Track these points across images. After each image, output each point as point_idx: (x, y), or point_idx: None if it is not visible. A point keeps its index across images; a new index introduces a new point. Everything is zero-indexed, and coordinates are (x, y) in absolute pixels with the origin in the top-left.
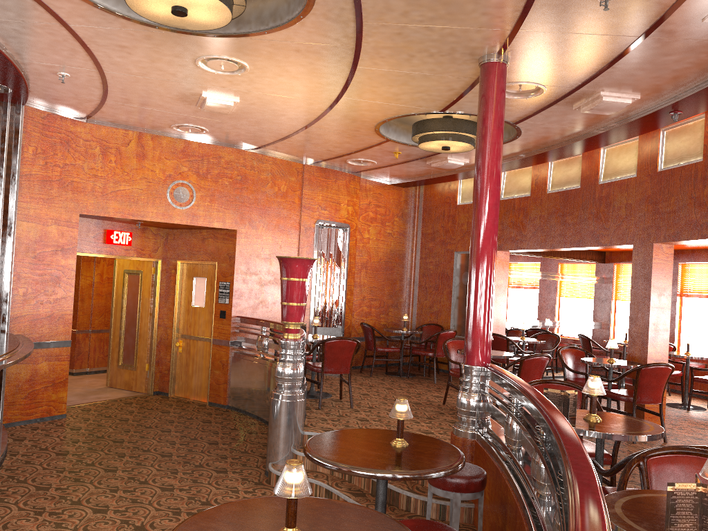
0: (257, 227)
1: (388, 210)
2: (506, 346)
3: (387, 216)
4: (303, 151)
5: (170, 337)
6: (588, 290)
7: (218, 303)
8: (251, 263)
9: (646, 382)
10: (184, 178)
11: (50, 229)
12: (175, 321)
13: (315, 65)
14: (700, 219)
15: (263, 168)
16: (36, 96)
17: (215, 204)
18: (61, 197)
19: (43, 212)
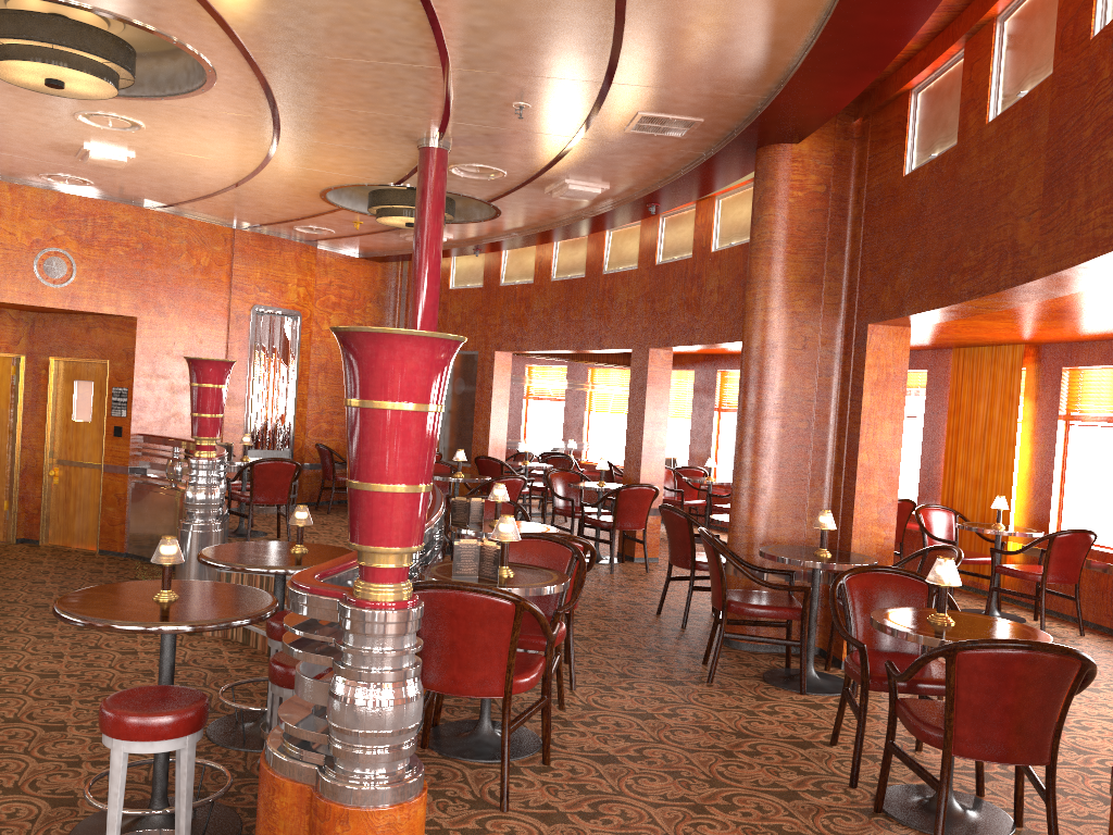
0: (167, 313)
1: (357, 293)
2: (500, 471)
3: (356, 300)
4: (232, 214)
5: (41, 464)
6: (618, 402)
7: (112, 416)
8: (158, 362)
9: (626, 505)
10: (60, 244)
11: None
12: (47, 441)
13: (229, 131)
14: (688, 323)
15: (174, 233)
16: None
17: (105, 281)
18: None
19: None
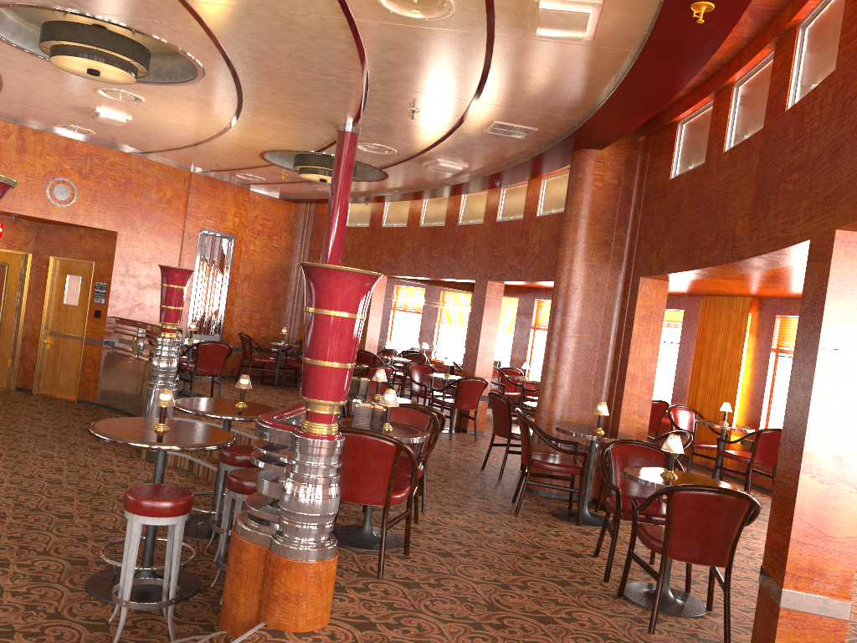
0: (139, 230)
1: (276, 224)
2: (373, 362)
3: (275, 230)
4: (192, 161)
5: (37, 334)
6: (461, 317)
7: (94, 302)
8: (130, 265)
9: (464, 392)
10: (66, 175)
11: None
12: (44, 317)
13: (204, 108)
14: (516, 265)
15: (148, 172)
16: None
17: (96, 204)
18: None
19: None
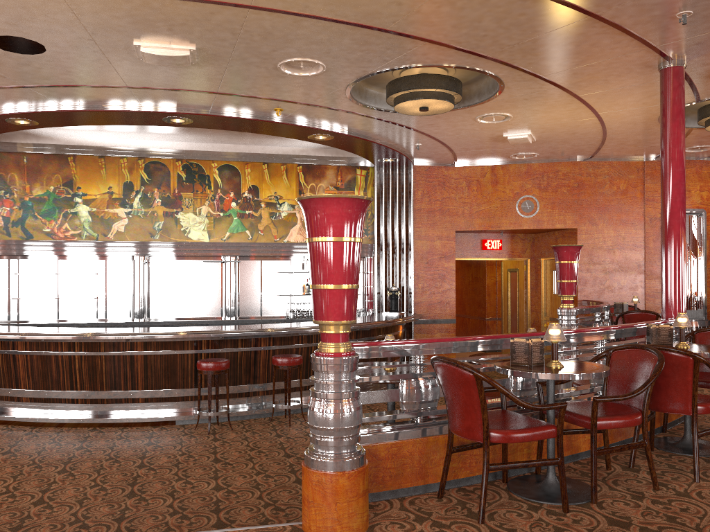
0: (597, 223)
1: None
2: None
3: None
4: (631, 152)
5: (539, 320)
6: None
7: None
8: (593, 254)
9: None
10: (529, 193)
11: (435, 243)
12: (542, 306)
13: (549, 102)
14: None
15: (599, 172)
16: (416, 158)
17: (556, 209)
18: (441, 221)
19: (430, 232)
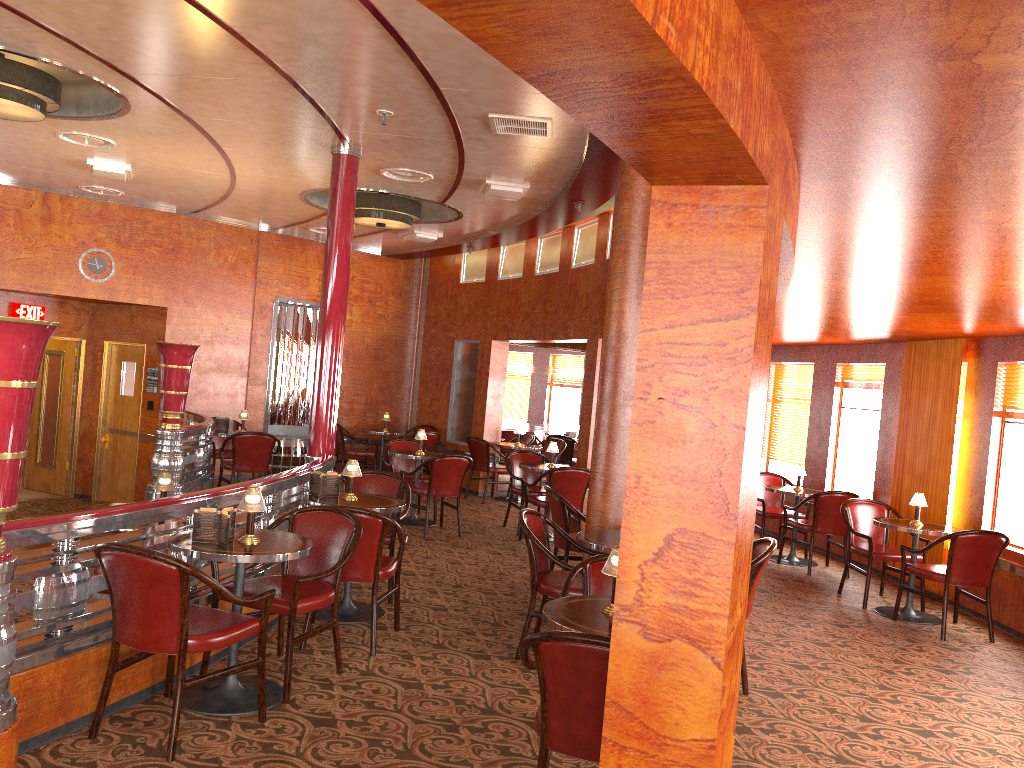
0: (195, 304)
1: (379, 287)
2: (486, 451)
3: (378, 293)
4: (250, 217)
5: (95, 431)
6: None
7: (146, 392)
8: None
9: (560, 487)
10: (101, 245)
11: None
12: (101, 412)
13: (179, 144)
14: None
15: (203, 235)
16: None
17: (140, 277)
18: None
19: None
